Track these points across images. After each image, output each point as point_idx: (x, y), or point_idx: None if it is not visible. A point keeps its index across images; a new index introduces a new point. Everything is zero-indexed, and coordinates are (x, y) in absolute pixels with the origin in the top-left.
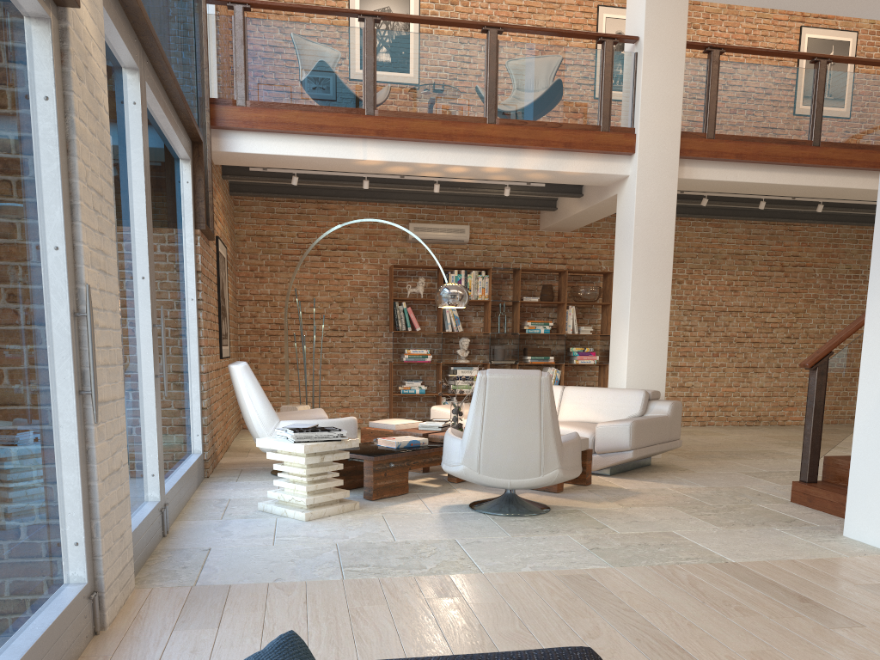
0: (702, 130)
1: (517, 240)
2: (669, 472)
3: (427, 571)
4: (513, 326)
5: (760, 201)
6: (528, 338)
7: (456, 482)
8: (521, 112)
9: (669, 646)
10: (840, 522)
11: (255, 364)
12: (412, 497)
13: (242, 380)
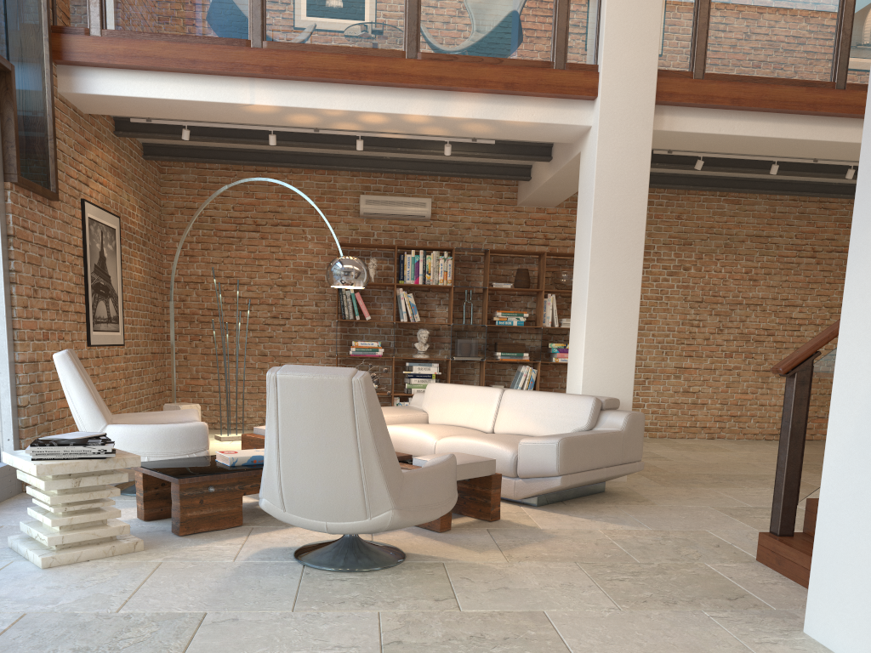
0: (688, 68)
1: (490, 216)
2: (620, 503)
3: None
4: (482, 316)
5: (772, 164)
6: (502, 331)
7: None
8: (451, 44)
9: None
10: None
11: (184, 355)
12: (240, 532)
13: (59, 372)
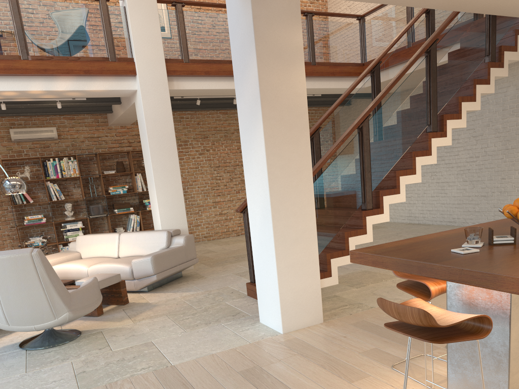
0: (180, 57)
1: (94, 133)
2: (189, 281)
3: None
4: (102, 190)
5: (233, 99)
6: (115, 197)
7: None
8: (47, 50)
9: None
10: None
11: None
12: None
13: None
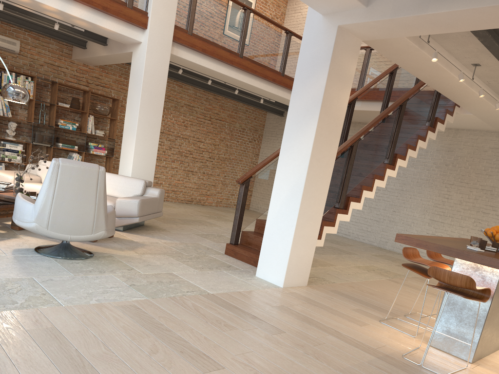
0: (186, 28)
1: (56, 61)
2: (156, 231)
3: (20, 306)
4: (50, 120)
5: (209, 80)
6: (60, 130)
7: (18, 230)
8: None
9: (200, 355)
10: (251, 267)
11: None
12: None
13: None
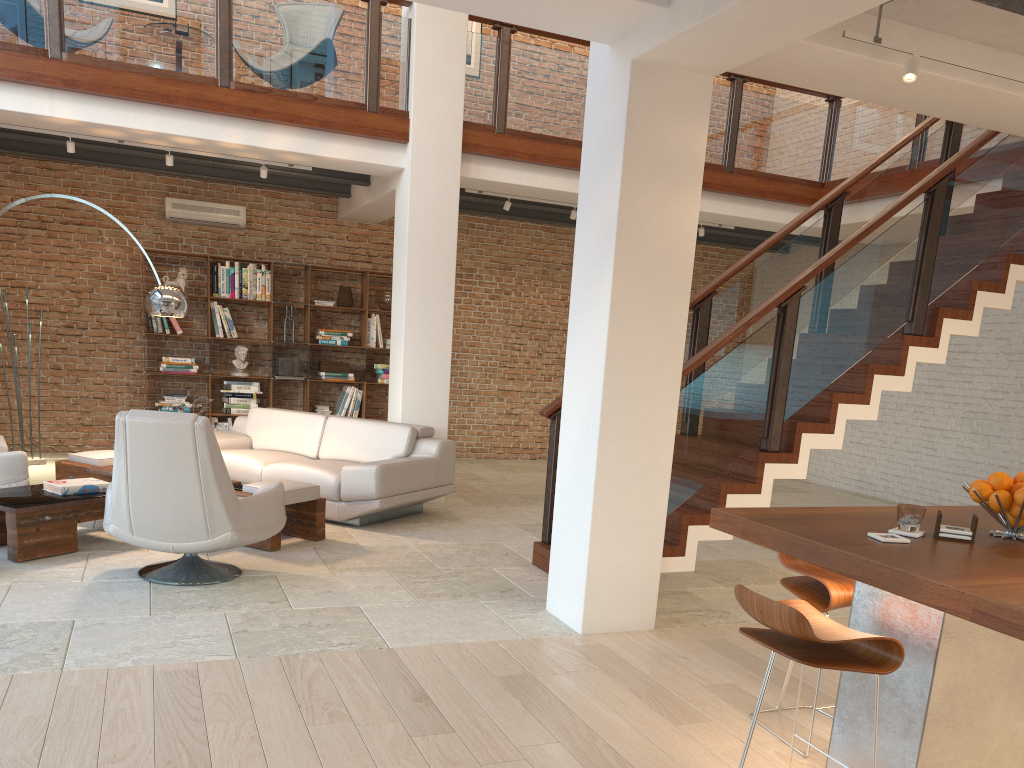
0: (491, 122)
1: (310, 229)
2: (434, 522)
3: None
4: (305, 334)
5: (572, 210)
6: (326, 349)
7: None
8: (264, 76)
9: None
10: None
11: None
12: (78, 557)
13: None
